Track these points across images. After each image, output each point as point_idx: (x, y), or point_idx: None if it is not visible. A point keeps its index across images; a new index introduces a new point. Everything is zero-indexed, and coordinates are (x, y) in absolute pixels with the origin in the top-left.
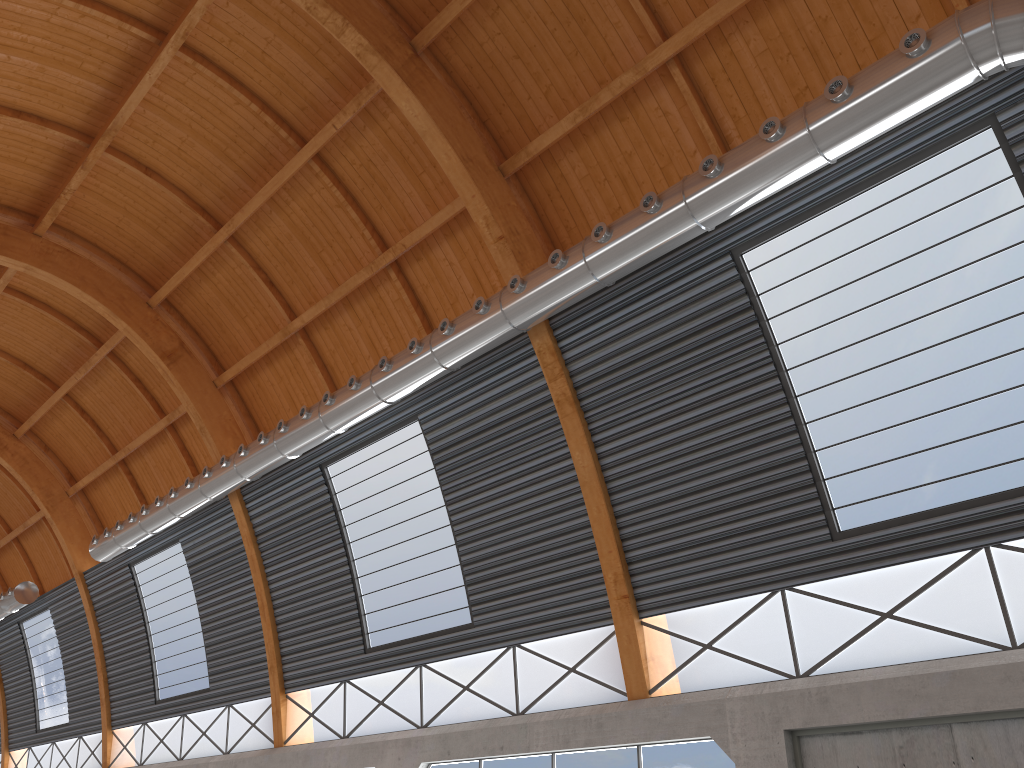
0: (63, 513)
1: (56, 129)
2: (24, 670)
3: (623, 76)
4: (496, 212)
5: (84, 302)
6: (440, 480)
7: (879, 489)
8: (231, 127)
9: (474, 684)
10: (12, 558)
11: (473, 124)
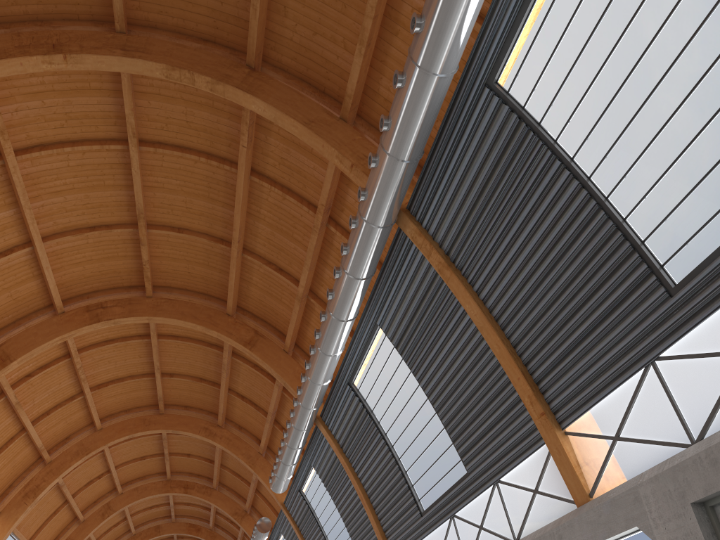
0: (260, 466)
1: (117, 228)
2: None
3: (369, 0)
4: (342, 149)
5: (189, 327)
6: (407, 365)
7: (691, 228)
8: (202, 179)
9: (484, 523)
10: (261, 504)
11: (315, 97)
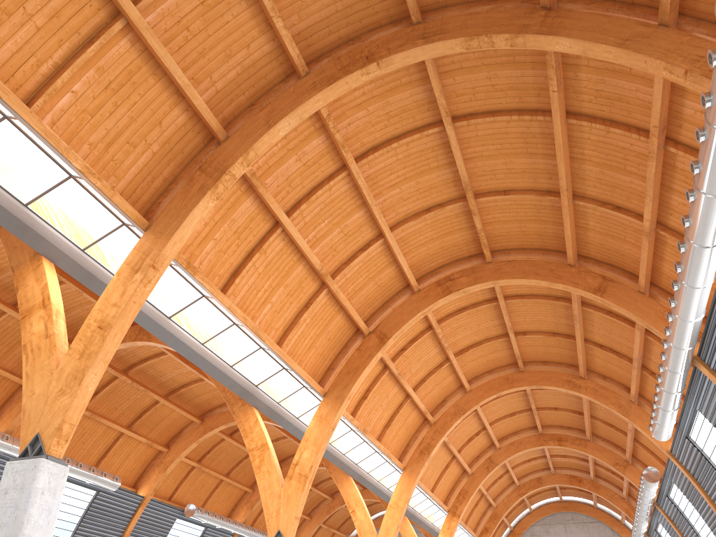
0: (635, 415)
1: (448, 205)
2: (689, 528)
3: None
4: (670, 58)
5: (533, 284)
6: None
7: None
8: (517, 137)
9: None
10: (643, 453)
11: (624, 12)
